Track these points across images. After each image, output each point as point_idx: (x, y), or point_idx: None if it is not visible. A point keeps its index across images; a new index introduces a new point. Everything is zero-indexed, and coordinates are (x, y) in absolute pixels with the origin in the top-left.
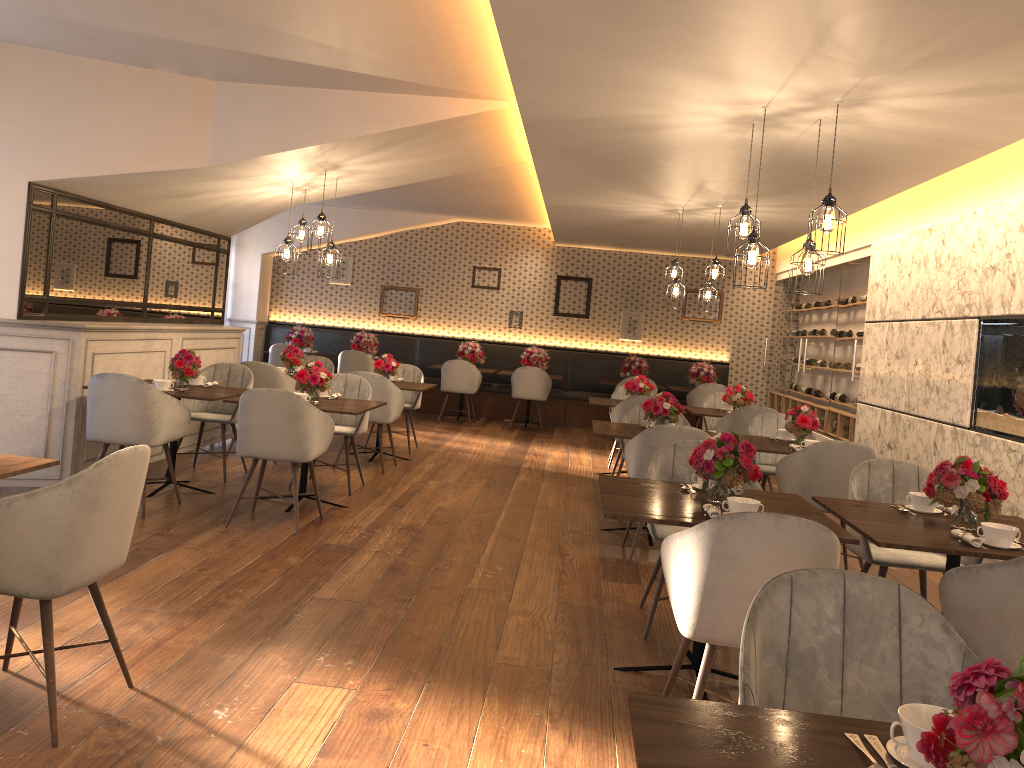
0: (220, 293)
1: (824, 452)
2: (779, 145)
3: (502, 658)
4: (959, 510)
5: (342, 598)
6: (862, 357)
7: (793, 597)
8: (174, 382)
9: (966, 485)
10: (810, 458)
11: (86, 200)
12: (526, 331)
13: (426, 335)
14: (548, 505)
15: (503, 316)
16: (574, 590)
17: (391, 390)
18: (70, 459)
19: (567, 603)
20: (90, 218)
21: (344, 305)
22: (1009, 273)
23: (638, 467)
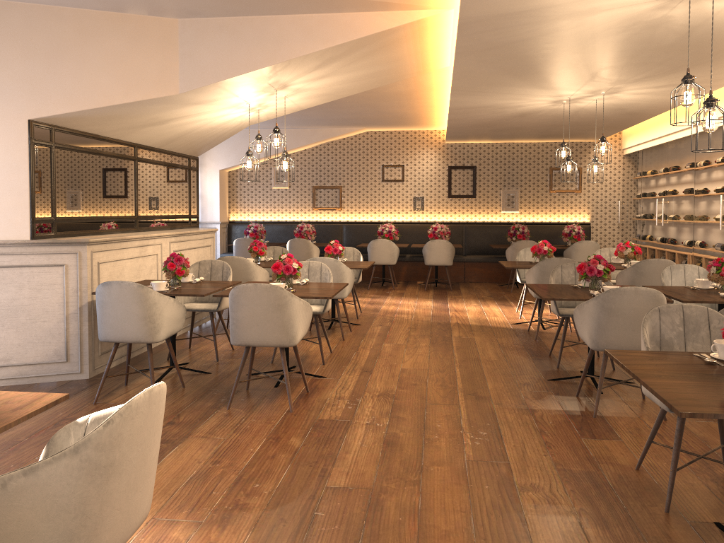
0: (194, 202)
1: None
2: (699, 20)
3: None
4: None
5: (354, 485)
6: None
7: None
8: (167, 280)
9: None
10: None
11: (79, 133)
12: (427, 212)
13: (350, 221)
14: (491, 358)
15: (408, 202)
16: (564, 453)
17: (344, 270)
18: (87, 355)
19: (566, 470)
20: (84, 148)
21: (285, 204)
22: None
23: (596, 328)
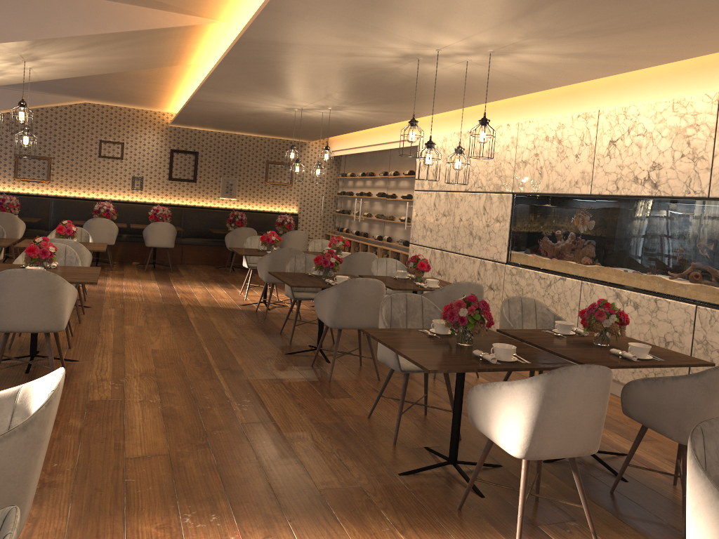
0: None
1: (455, 290)
2: (418, 74)
3: (321, 484)
4: (602, 334)
5: (152, 454)
6: (413, 214)
7: (704, 442)
8: None
9: (609, 318)
10: (446, 294)
11: None
12: (146, 192)
13: (59, 196)
14: (232, 337)
15: (127, 180)
16: (315, 411)
17: (84, 253)
18: None
19: (320, 423)
20: None
21: None
22: (537, 166)
23: (335, 310)
